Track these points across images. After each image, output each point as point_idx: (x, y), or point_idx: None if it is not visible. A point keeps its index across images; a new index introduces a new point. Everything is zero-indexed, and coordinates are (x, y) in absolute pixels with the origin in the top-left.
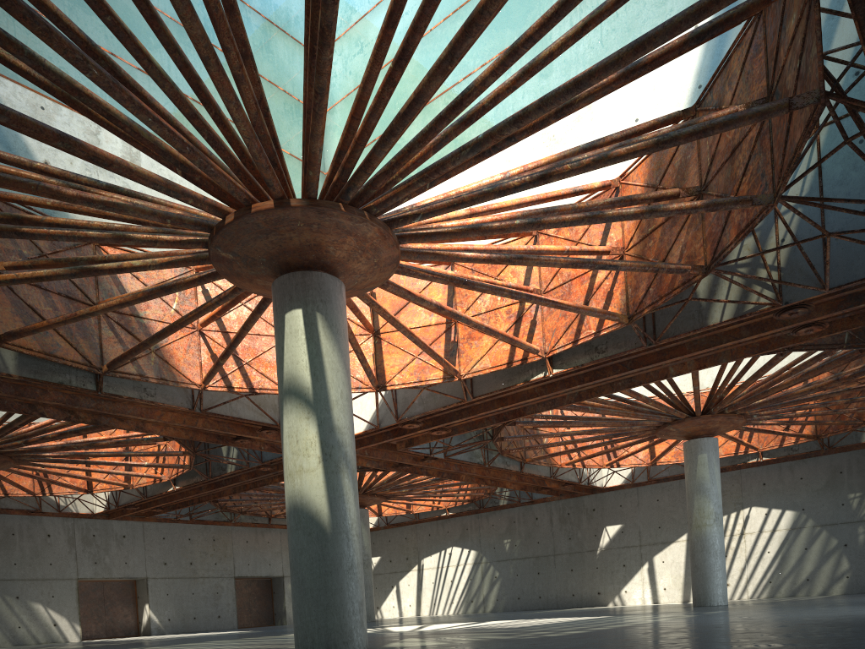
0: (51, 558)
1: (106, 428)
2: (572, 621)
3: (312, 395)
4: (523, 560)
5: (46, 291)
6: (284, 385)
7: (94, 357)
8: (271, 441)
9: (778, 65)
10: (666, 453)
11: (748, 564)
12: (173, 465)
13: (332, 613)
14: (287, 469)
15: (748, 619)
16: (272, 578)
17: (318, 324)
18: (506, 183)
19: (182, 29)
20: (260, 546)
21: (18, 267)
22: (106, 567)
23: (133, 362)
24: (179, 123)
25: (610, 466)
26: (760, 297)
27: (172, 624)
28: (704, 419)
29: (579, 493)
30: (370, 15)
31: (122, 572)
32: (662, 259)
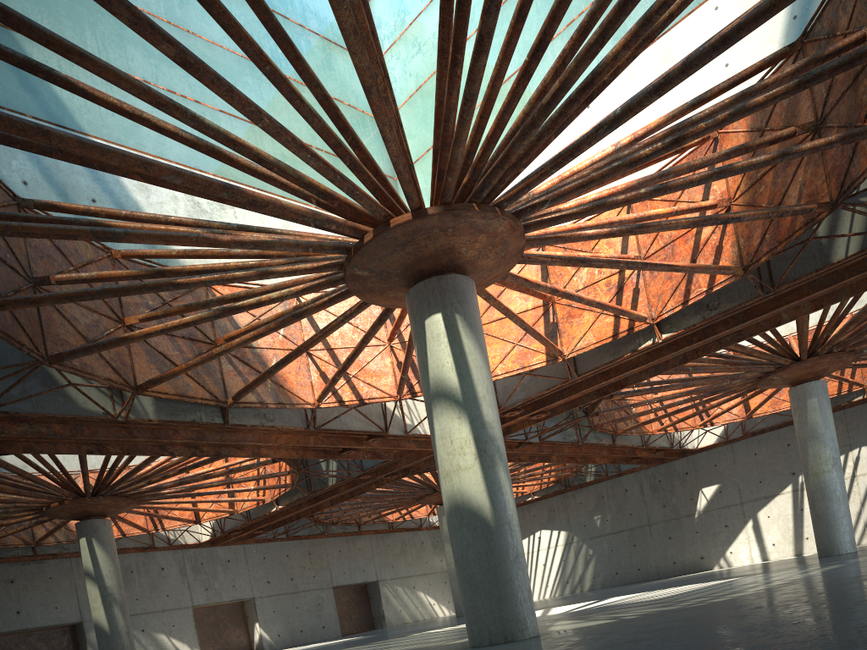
0: (167, 589)
1: (222, 458)
2: (708, 586)
3: (460, 394)
4: (616, 534)
5: (171, 336)
6: (431, 389)
7: (218, 391)
8: (373, 449)
9: None
10: (764, 404)
11: (864, 507)
12: (277, 485)
13: (505, 603)
14: (443, 470)
15: None
16: (367, 584)
17: (458, 325)
18: (637, 154)
19: (252, 64)
20: (353, 554)
21: (151, 318)
22: (216, 592)
23: (253, 391)
24: None
25: (703, 425)
26: None
27: (282, 639)
28: (811, 362)
29: (668, 458)
30: (424, 14)
31: (231, 595)
32: (777, 202)
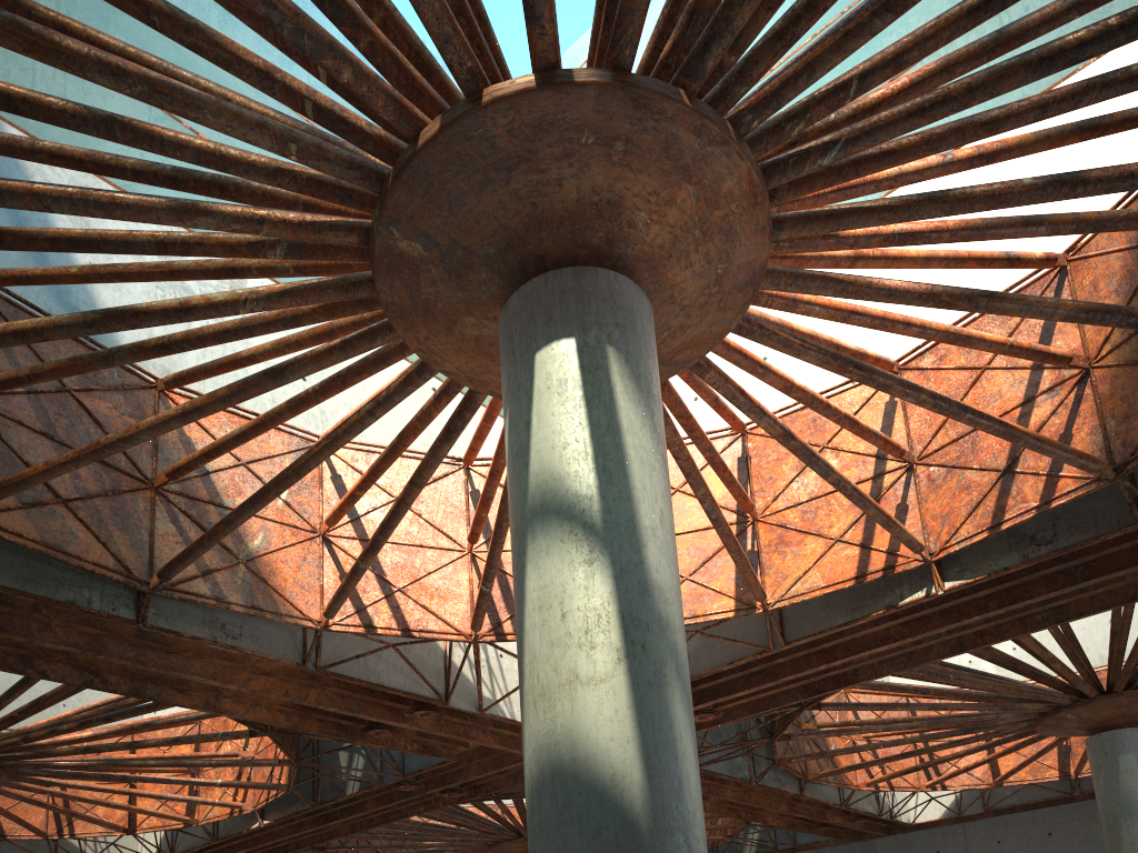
0: None
1: (155, 710)
2: None
3: (599, 512)
4: None
5: (61, 445)
6: (529, 500)
7: (136, 562)
8: (423, 737)
9: None
10: (1029, 764)
11: None
12: (262, 784)
13: None
14: (535, 683)
15: None
16: None
17: (610, 369)
18: (1057, 40)
19: None
20: None
21: (7, 381)
22: None
23: (206, 577)
24: None
25: (931, 787)
26: None
27: None
28: (1130, 697)
29: (867, 833)
30: None
31: None
32: None
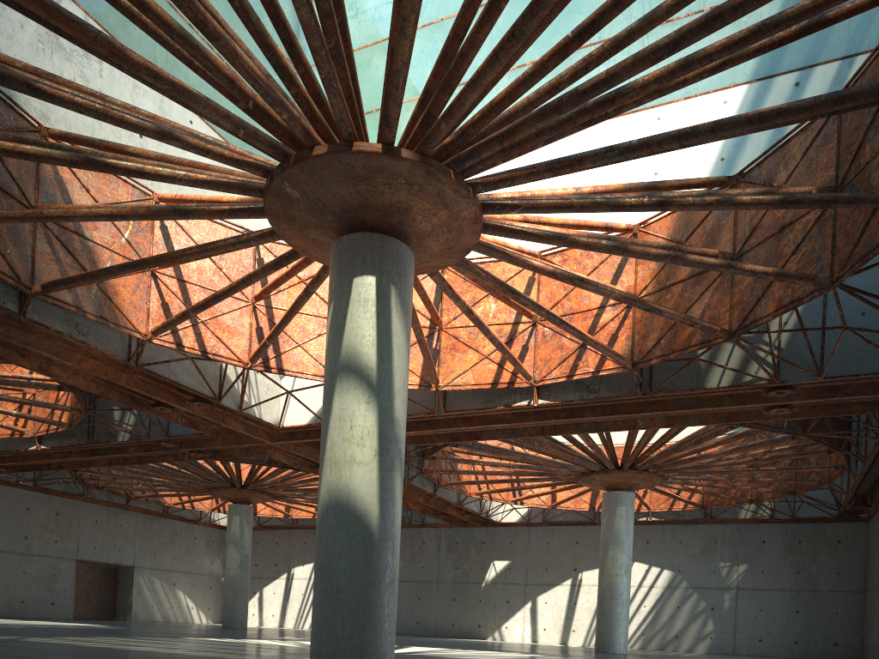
0: None
1: None
2: (520, 658)
3: (375, 377)
4: (404, 583)
5: None
6: (340, 359)
7: (23, 271)
8: (191, 415)
9: (858, 160)
10: (572, 499)
11: None
12: (49, 420)
13: (369, 630)
14: (332, 457)
15: None
16: (119, 566)
17: (391, 299)
18: (622, 199)
19: None
20: (111, 528)
21: None
22: None
23: (70, 290)
24: (286, 19)
25: (514, 502)
26: (758, 371)
27: None
28: (630, 474)
29: (470, 523)
30: None
31: None
32: None
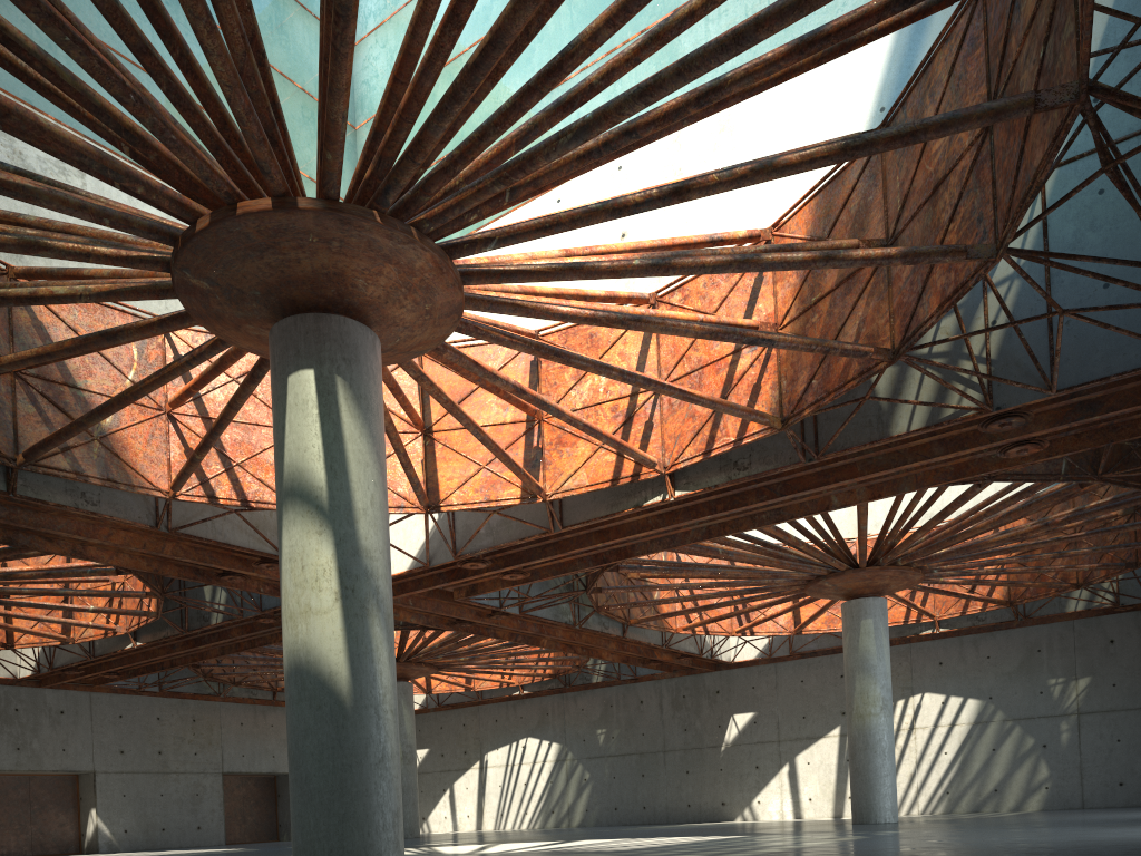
0: None
1: (27, 551)
2: (696, 842)
3: (326, 498)
4: (622, 758)
5: None
6: (284, 483)
7: (3, 441)
8: (275, 581)
9: (1007, 61)
10: (816, 618)
11: (920, 769)
12: (132, 611)
13: (351, 827)
14: (287, 609)
15: (946, 843)
16: (277, 775)
17: (338, 394)
18: (623, 198)
19: None
20: (260, 730)
21: None
22: (33, 755)
23: (66, 453)
24: (124, 69)
25: (741, 633)
26: (963, 399)
27: (130, 837)
28: (871, 572)
29: (698, 669)
30: None
31: (58, 763)
32: (831, 339)
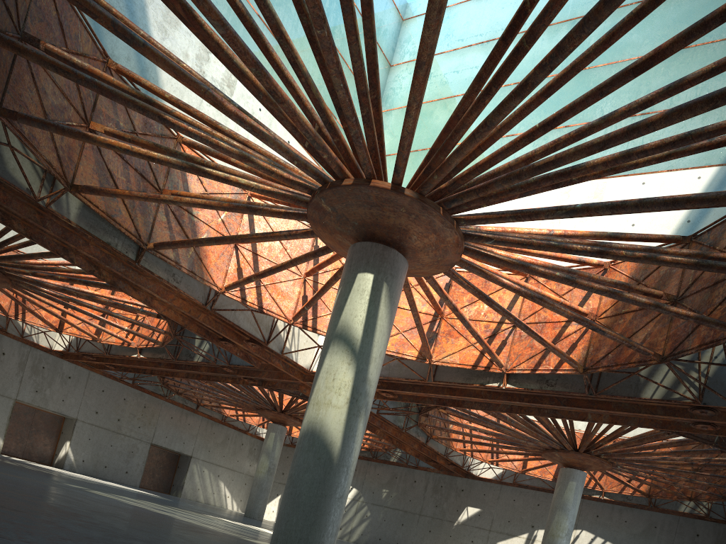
0: None
1: (114, 289)
2: None
3: (358, 346)
4: (393, 510)
5: (126, 163)
6: (336, 329)
7: (144, 232)
8: (247, 351)
9: None
10: (538, 468)
11: None
12: (148, 337)
13: (315, 529)
14: (316, 398)
15: None
16: (181, 454)
17: (382, 292)
18: (570, 245)
19: None
20: (181, 425)
21: (117, 136)
22: (44, 398)
23: (174, 250)
24: None
25: (491, 462)
26: (686, 391)
27: (85, 465)
28: (584, 456)
29: (455, 473)
30: (445, 55)
31: (57, 407)
32: (627, 336)
